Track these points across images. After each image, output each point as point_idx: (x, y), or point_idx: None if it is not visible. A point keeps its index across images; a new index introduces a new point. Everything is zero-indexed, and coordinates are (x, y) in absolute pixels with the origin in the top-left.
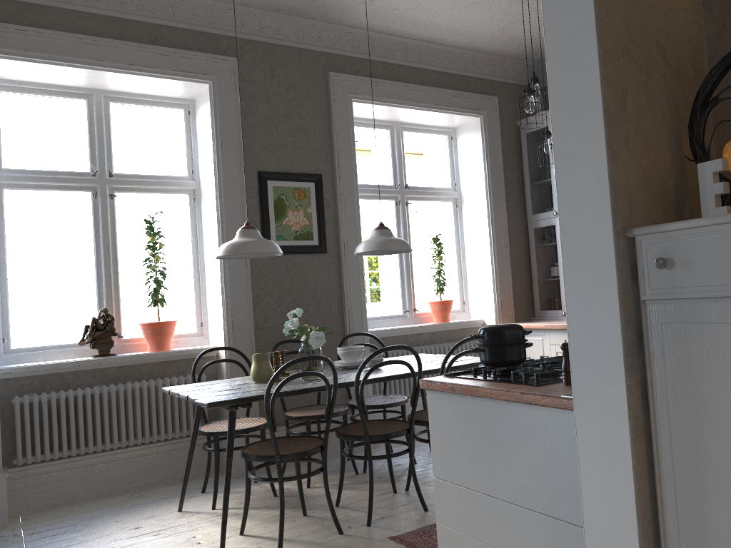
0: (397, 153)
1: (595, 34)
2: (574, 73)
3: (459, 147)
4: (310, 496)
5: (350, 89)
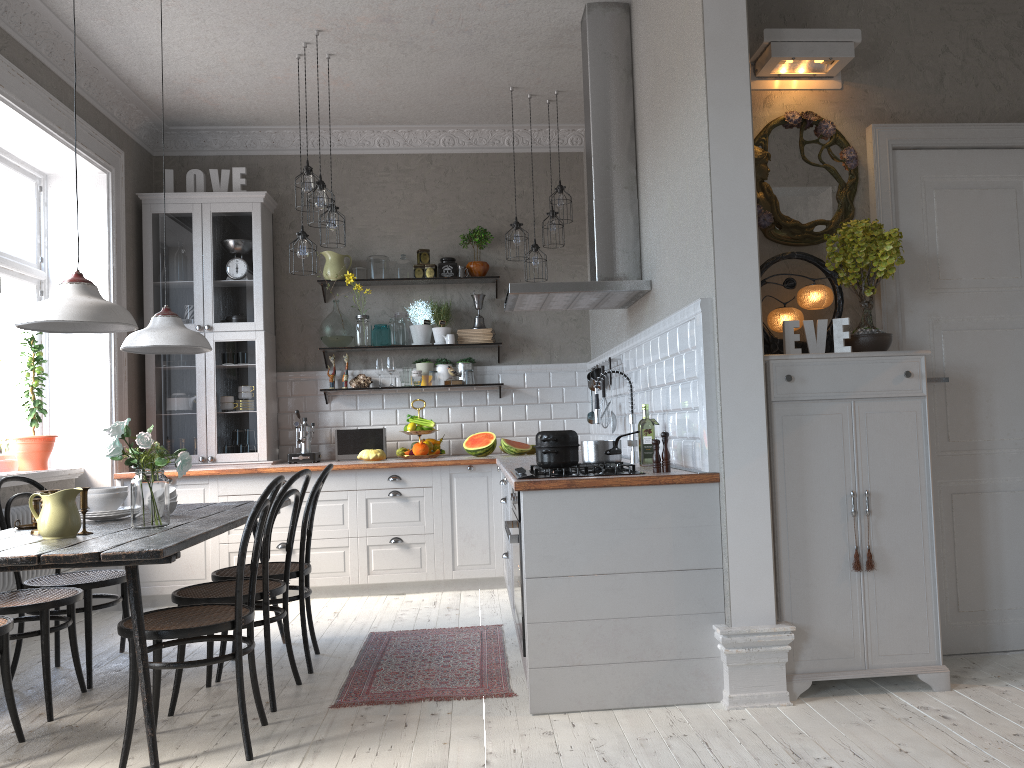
0: None
1: (756, 225)
2: (737, 244)
3: (53, 205)
4: (91, 724)
5: None
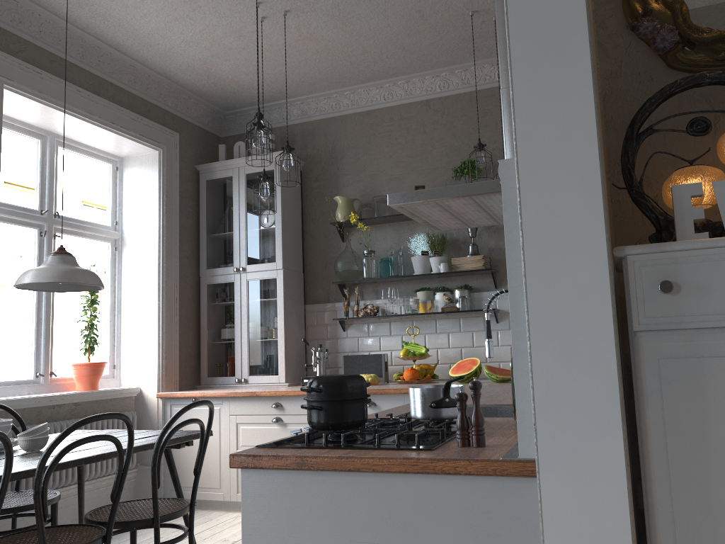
0: (49, 170)
1: (586, 20)
2: (552, 59)
3: (126, 180)
4: None
5: (3, 71)
